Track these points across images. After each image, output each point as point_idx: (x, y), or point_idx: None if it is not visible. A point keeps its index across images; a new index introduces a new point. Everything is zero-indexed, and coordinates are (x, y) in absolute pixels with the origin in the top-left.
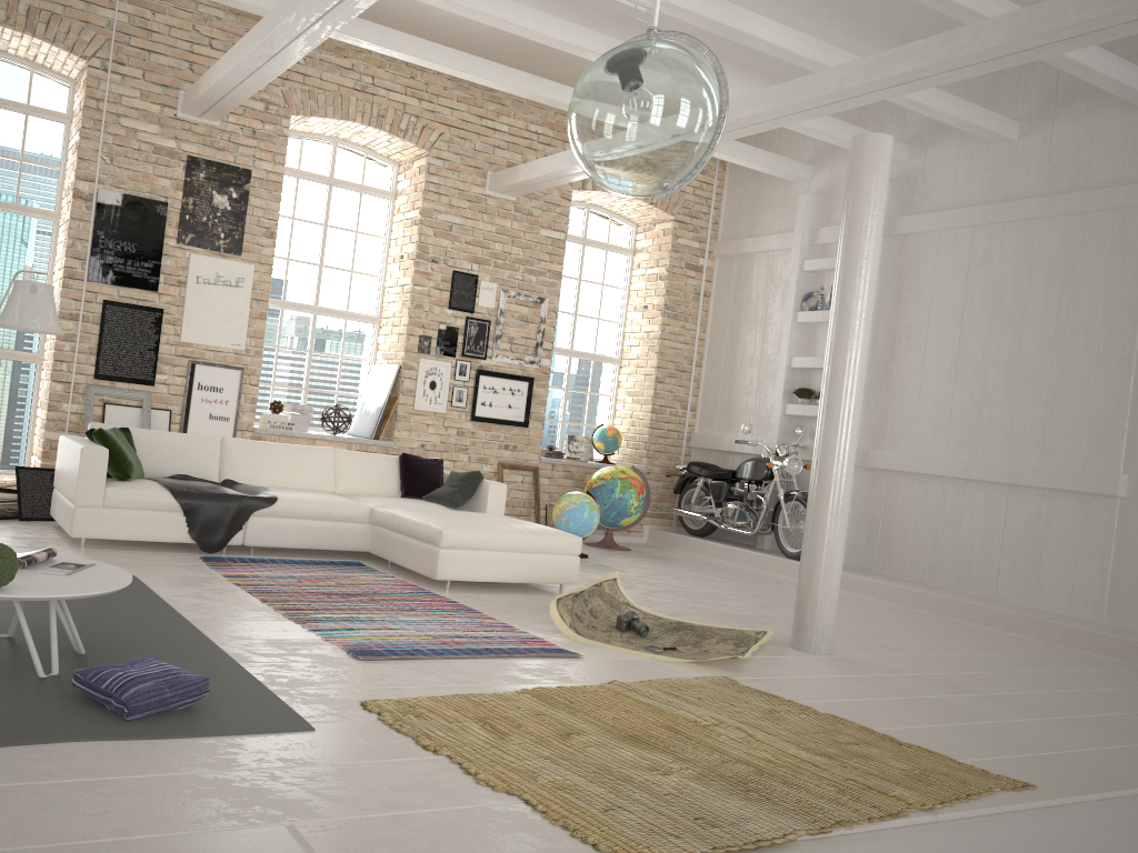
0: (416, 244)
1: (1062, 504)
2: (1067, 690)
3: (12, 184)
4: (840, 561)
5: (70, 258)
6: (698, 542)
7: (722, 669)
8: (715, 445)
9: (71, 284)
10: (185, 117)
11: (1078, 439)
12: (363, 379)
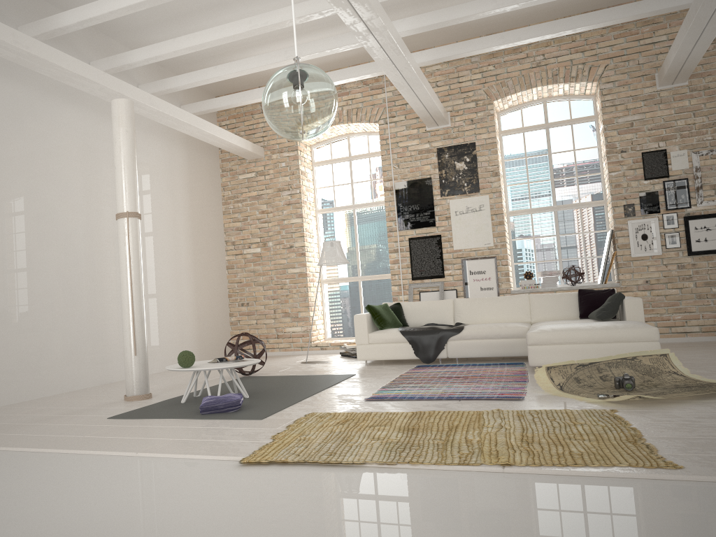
0: (604, 145)
1: None
2: None
3: (369, 193)
4: None
5: (388, 221)
6: None
7: (634, 406)
8: None
9: (391, 235)
10: (430, 129)
11: None
12: (604, 244)
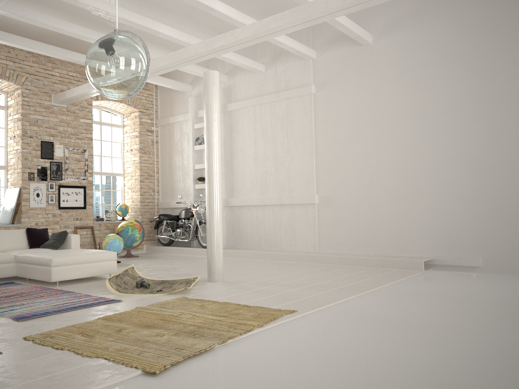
0: (21, 130)
1: (298, 209)
2: (307, 277)
3: None
4: (222, 242)
5: None
6: (167, 248)
7: (181, 294)
8: (169, 206)
9: None
10: None
11: (300, 184)
12: (2, 196)
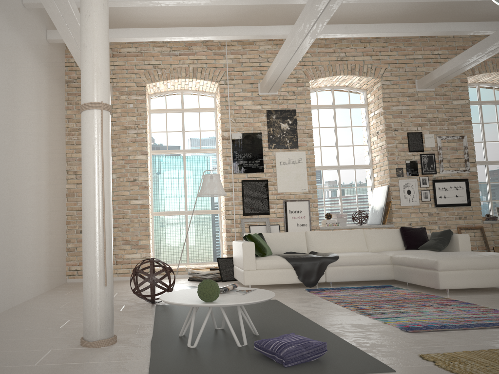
0: (383, 124)
1: None
2: None
3: (198, 141)
4: None
5: (225, 165)
6: None
7: None
8: None
9: (227, 176)
10: (262, 94)
11: None
12: (369, 196)
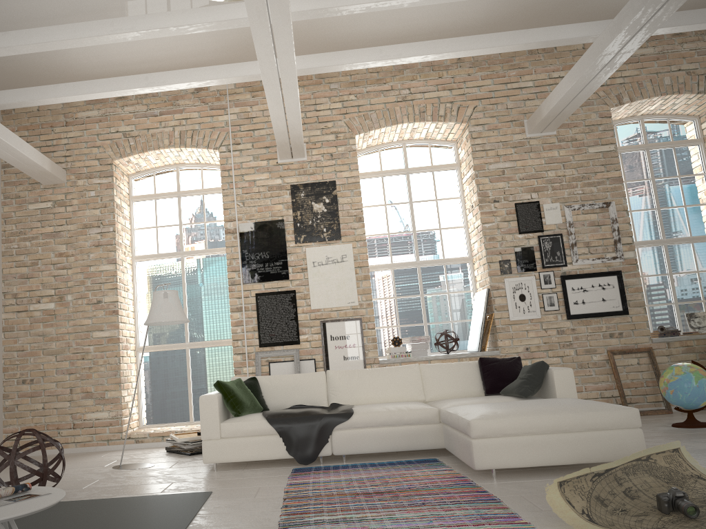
0: (476, 193)
1: None
2: None
3: (202, 238)
4: None
5: (230, 272)
6: None
7: None
8: None
9: (233, 289)
10: (283, 161)
11: None
12: (471, 306)
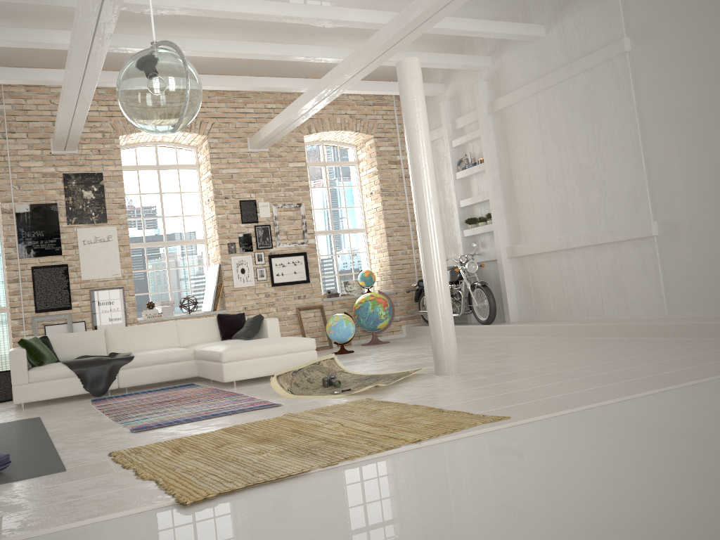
0: (213, 191)
1: (626, 249)
2: (608, 362)
3: None
4: (450, 315)
5: (7, 247)
6: None
7: (371, 394)
8: None
9: (11, 262)
10: (56, 152)
11: (624, 206)
12: (205, 277)
